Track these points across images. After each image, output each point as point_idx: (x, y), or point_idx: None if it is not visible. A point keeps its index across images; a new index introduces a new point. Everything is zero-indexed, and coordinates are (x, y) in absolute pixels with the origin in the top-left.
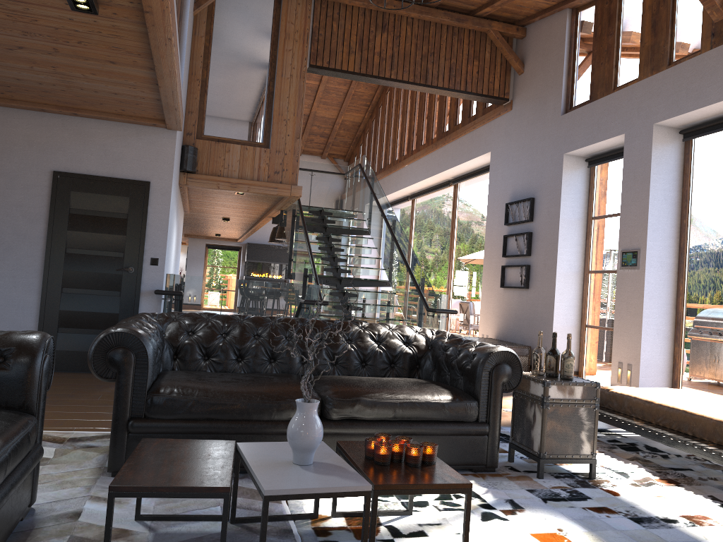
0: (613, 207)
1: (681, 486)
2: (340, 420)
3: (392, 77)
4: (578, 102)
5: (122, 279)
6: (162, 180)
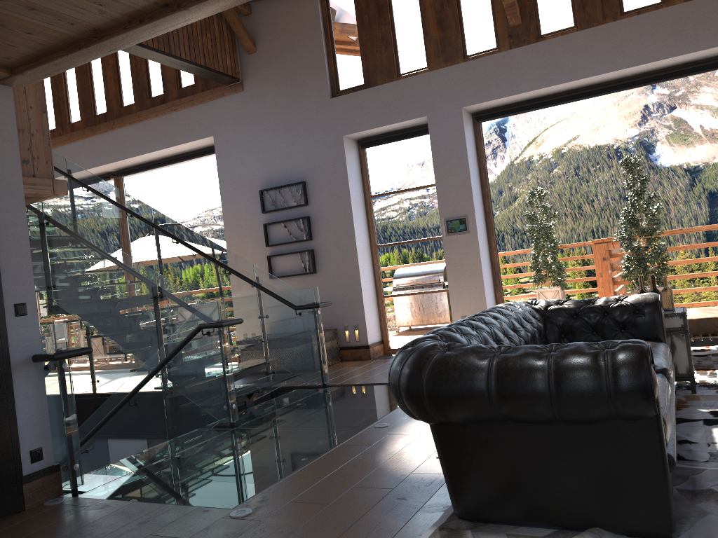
0: (396, 184)
1: (716, 369)
2: None
3: None
4: (347, 86)
5: None
6: (5, 170)
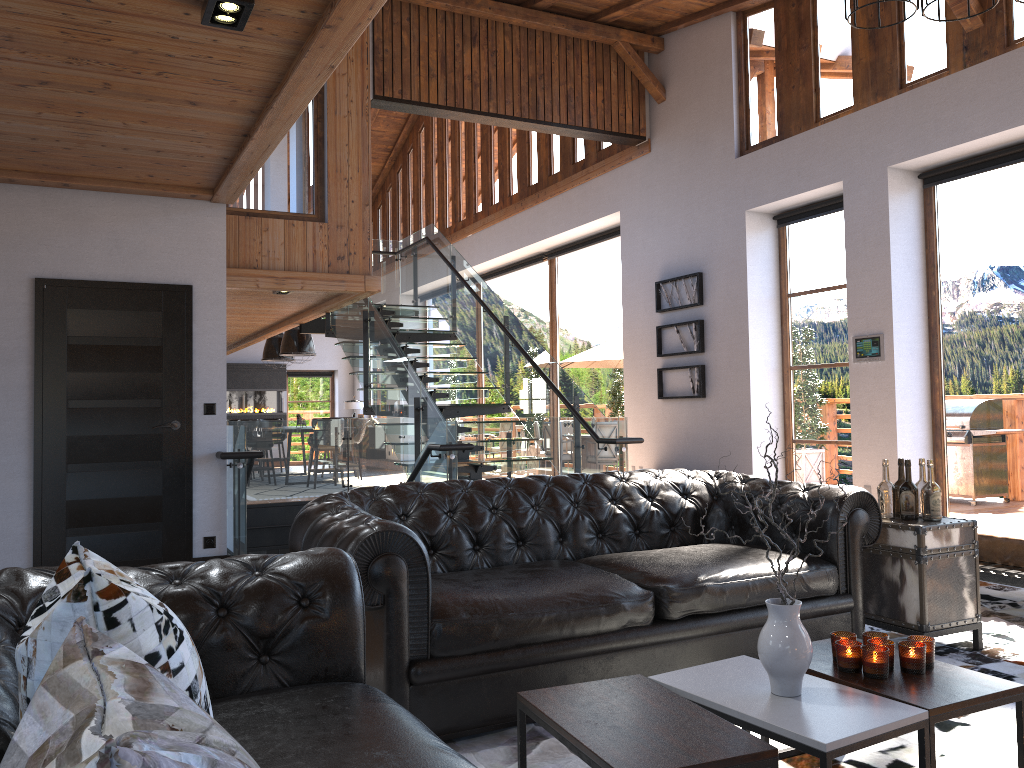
0: (820, 279)
1: None
2: (682, 619)
3: (491, 112)
4: (759, 140)
5: (163, 442)
6: (210, 281)
